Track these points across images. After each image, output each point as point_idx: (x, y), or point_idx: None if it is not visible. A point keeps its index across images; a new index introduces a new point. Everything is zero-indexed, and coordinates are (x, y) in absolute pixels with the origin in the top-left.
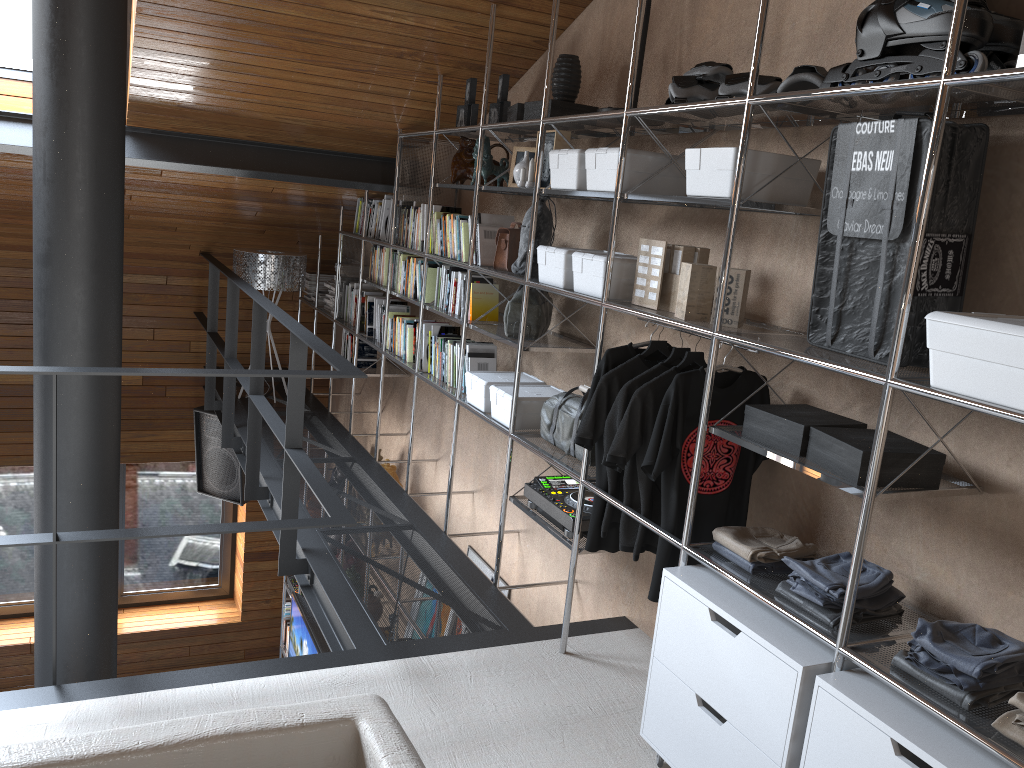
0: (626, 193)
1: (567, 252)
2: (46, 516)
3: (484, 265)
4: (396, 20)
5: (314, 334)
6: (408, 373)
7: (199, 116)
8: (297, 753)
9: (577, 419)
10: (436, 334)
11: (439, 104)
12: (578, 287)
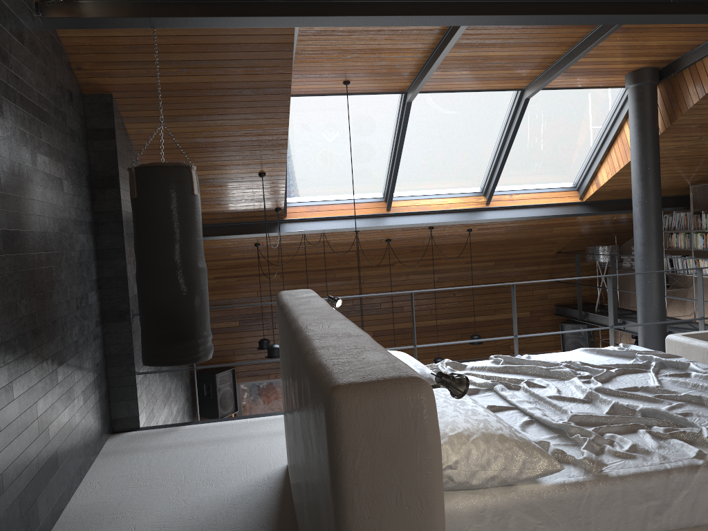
0: None
1: None
2: (649, 328)
3: None
4: None
5: (617, 281)
6: (685, 288)
7: (614, 193)
8: None
9: None
10: None
11: None
12: None
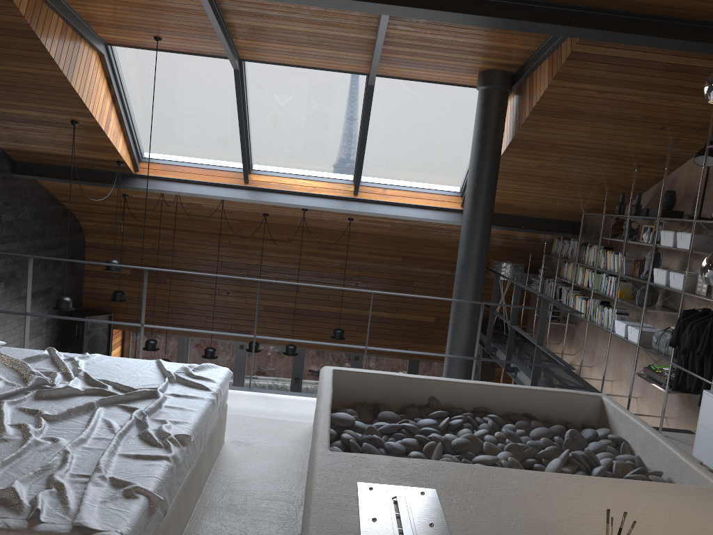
0: (693, 250)
1: (667, 271)
2: (451, 358)
3: (626, 274)
4: (592, 173)
5: (523, 303)
6: (575, 324)
7: (496, 206)
8: (585, 402)
9: (669, 339)
10: (598, 304)
11: (606, 203)
12: (671, 285)
